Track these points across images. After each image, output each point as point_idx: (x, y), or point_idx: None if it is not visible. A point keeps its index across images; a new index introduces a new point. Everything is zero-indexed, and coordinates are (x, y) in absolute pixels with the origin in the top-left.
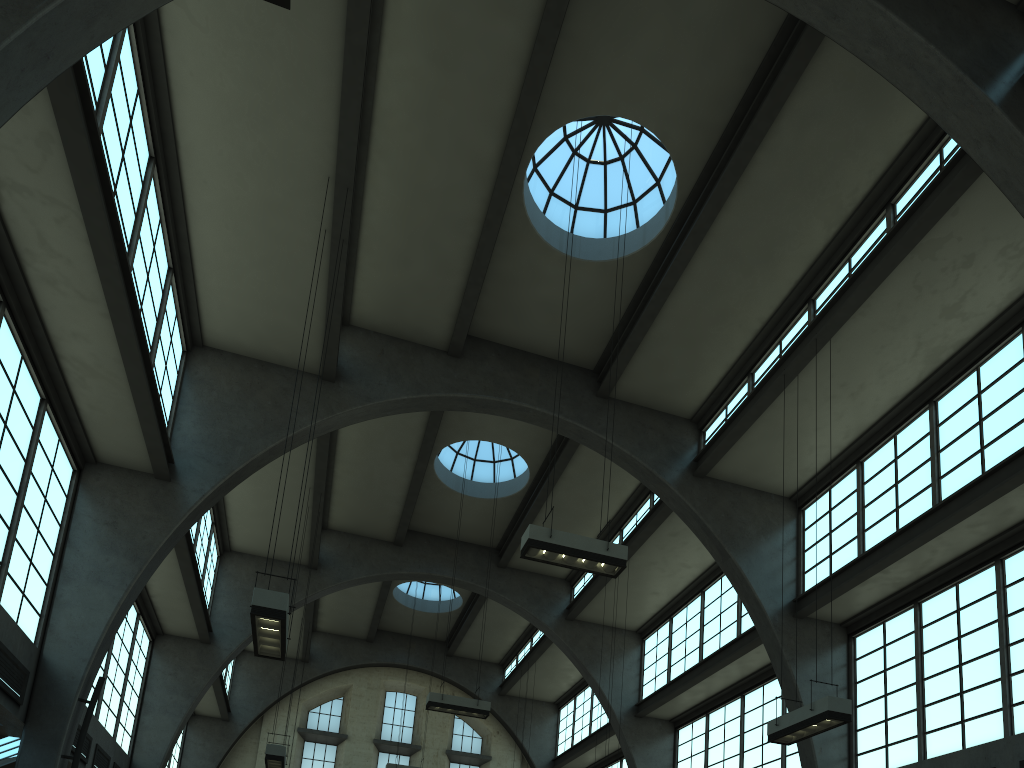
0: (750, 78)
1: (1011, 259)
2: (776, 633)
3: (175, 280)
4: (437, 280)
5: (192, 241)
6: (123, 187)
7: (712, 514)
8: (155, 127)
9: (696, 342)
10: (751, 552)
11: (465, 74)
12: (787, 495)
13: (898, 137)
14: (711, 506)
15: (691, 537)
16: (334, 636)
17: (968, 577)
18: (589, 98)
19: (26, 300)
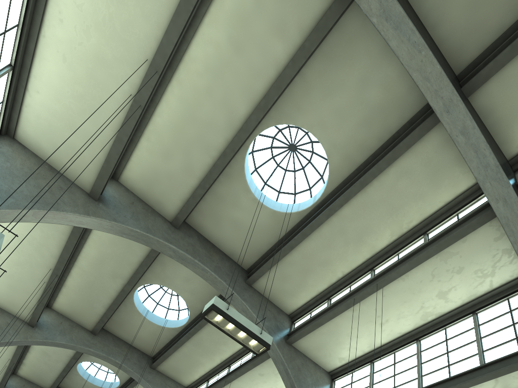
0: (380, 144)
1: (478, 277)
2: None
3: (11, 77)
4: (182, 176)
5: (35, 59)
6: None
7: (291, 365)
8: None
9: (307, 272)
10: None
11: (245, 60)
12: (328, 370)
13: (438, 202)
14: (292, 360)
15: (270, 379)
16: (27, 381)
17: None
18: (301, 116)
19: None
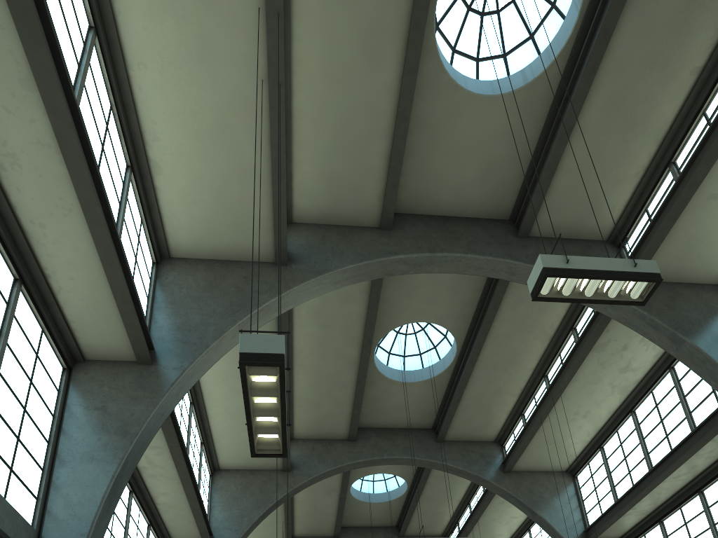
0: (480, 292)
1: (648, 341)
2: None
3: (204, 446)
4: (337, 410)
5: (211, 428)
6: (182, 425)
7: (520, 491)
8: (192, 390)
9: (486, 405)
10: (550, 508)
11: (336, 328)
12: (564, 470)
13: None
14: (518, 487)
15: None
16: None
17: (685, 503)
18: (400, 319)
19: (141, 485)
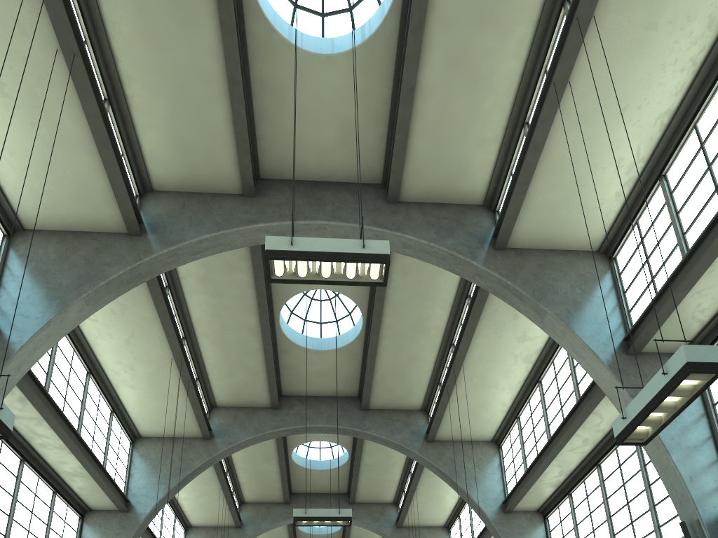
0: None
1: None
2: (494, 525)
3: (116, 414)
4: (252, 378)
5: (120, 396)
6: (70, 395)
7: (442, 461)
8: (86, 360)
9: (403, 374)
10: (470, 479)
11: (228, 296)
12: (489, 439)
13: None
14: (440, 457)
15: None
16: None
17: (588, 476)
18: (296, 286)
19: (34, 454)
